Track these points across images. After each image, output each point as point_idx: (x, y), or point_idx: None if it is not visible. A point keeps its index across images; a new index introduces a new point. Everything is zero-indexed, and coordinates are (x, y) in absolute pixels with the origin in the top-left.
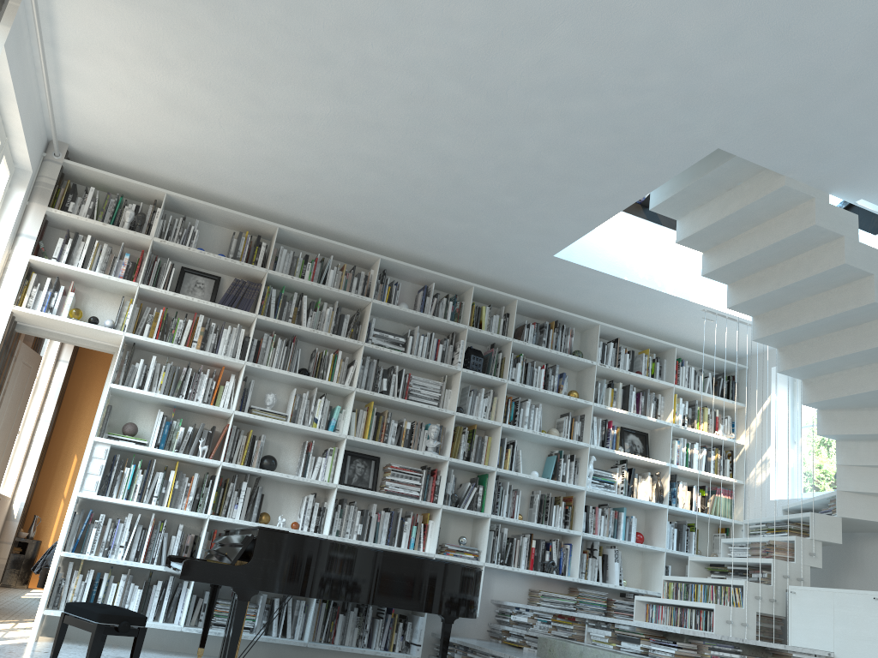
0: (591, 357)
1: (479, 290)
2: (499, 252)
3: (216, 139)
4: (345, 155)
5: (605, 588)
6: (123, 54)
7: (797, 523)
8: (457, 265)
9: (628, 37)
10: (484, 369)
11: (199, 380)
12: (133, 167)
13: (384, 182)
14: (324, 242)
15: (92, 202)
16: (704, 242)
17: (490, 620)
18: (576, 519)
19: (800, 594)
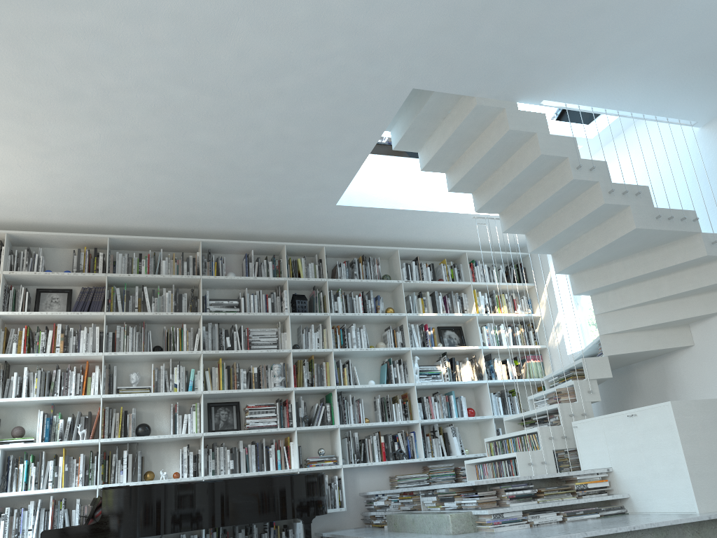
0: (398, 277)
1: (291, 247)
2: (293, 212)
3: (25, 180)
4: (132, 167)
5: (452, 459)
6: None
7: (578, 369)
8: (267, 231)
9: (294, 18)
10: (311, 309)
11: (69, 377)
12: None
13: (174, 180)
14: (150, 239)
15: None
16: (442, 165)
17: (362, 510)
18: (414, 410)
19: (580, 426)
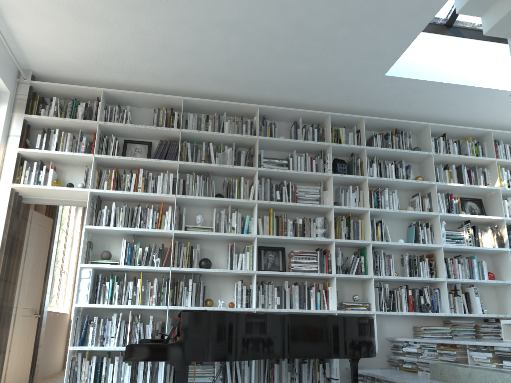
0: (427, 150)
1: (334, 117)
2: (343, 82)
3: (120, 37)
4: (211, 25)
5: (471, 317)
6: None
7: None
8: (315, 101)
9: None
10: (349, 172)
11: (147, 214)
12: (78, 77)
13: (245, 41)
14: (217, 103)
15: (55, 107)
16: (508, 28)
17: (388, 353)
18: (439, 269)
19: None
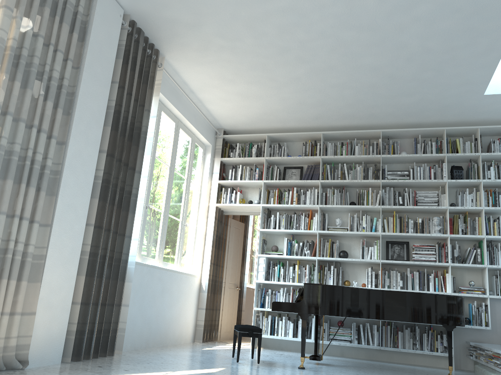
0: None
1: (451, 130)
2: (448, 104)
3: (271, 103)
4: (327, 87)
5: None
6: (215, 84)
7: None
8: (430, 120)
9: None
10: (467, 176)
11: (300, 219)
12: (251, 128)
13: (355, 92)
14: (347, 132)
15: (238, 150)
16: None
17: None
18: None
19: None
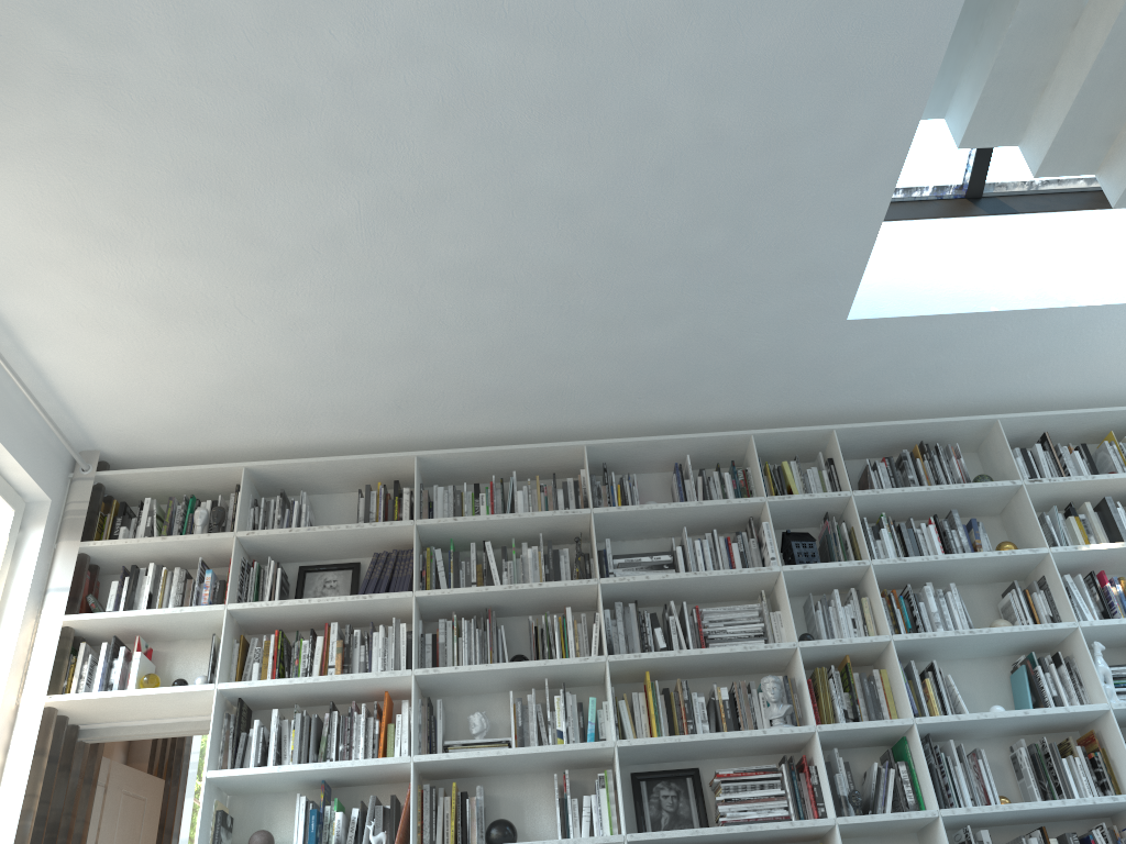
0: (1009, 478)
1: (766, 439)
2: (759, 355)
3: (254, 343)
4: (430, 278)
5: None
6: (54, 253)
7: None
8: (712, 412)
9: None
10: (827, 560)
11: (353, 727)
12: (193, 450)
13: (512, 301)
14: (491, 453)
15: (149, 518)
16: (1085, 149)
17: None
18: (1121, 772)
19: None
